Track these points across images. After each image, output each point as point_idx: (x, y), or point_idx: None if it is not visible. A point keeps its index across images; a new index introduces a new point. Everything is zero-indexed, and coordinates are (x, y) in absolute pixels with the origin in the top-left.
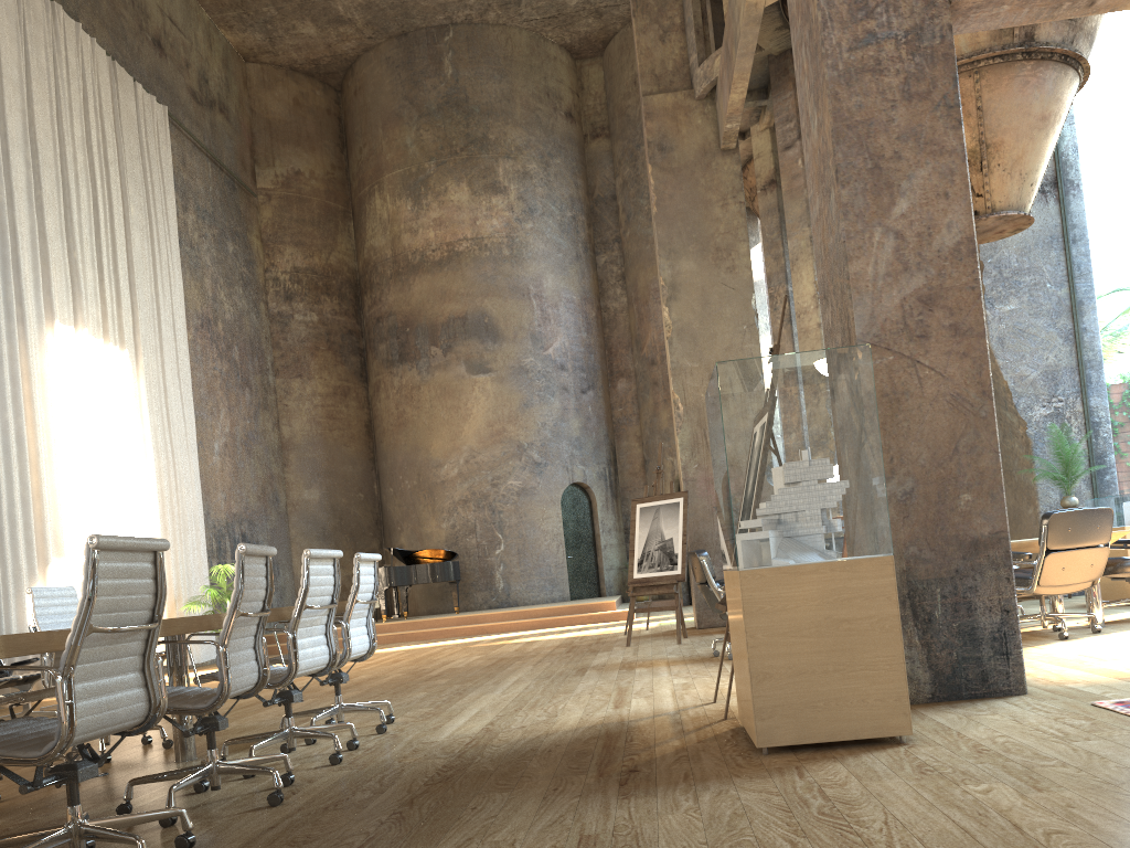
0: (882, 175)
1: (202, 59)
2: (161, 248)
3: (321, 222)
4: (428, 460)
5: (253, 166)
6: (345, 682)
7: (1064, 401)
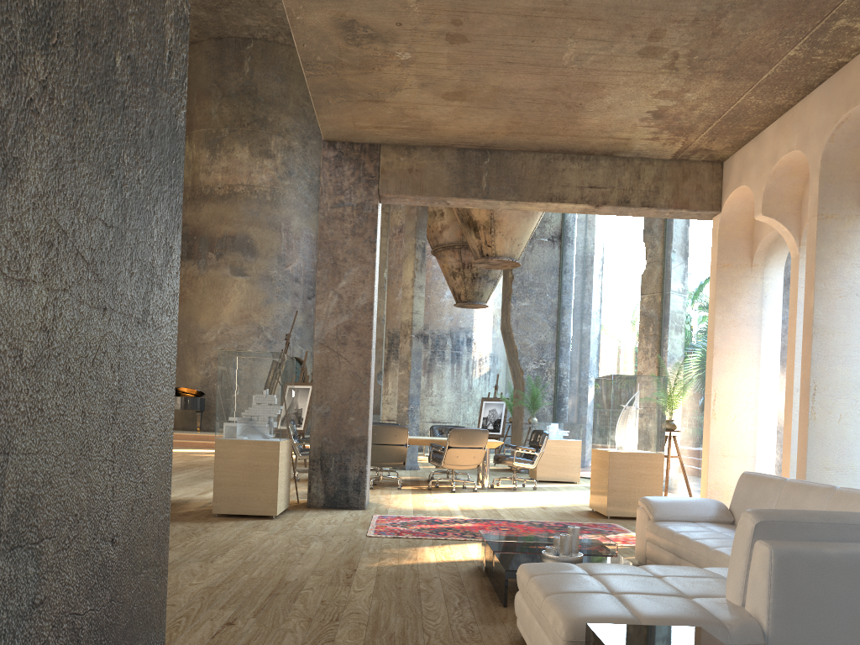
0: (337, 267)
1: None
2: None
3: None
4: (196, 328)
5: None
6: None
7: (546, 362)
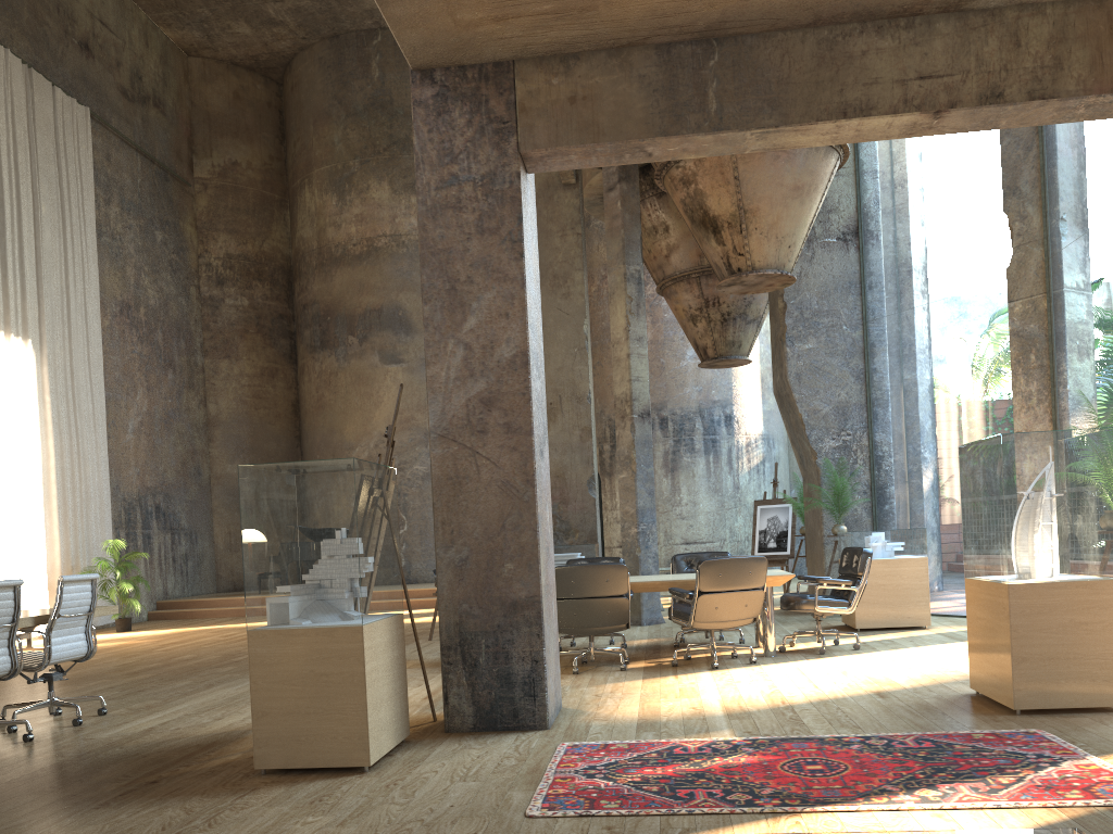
0: (457, 295)
1: (136, 57)
2: (75, 243)
3: (256, 211)
4: (342, 443)
5: (190, 156)
6: (67, 679)
7: (852, 435)
